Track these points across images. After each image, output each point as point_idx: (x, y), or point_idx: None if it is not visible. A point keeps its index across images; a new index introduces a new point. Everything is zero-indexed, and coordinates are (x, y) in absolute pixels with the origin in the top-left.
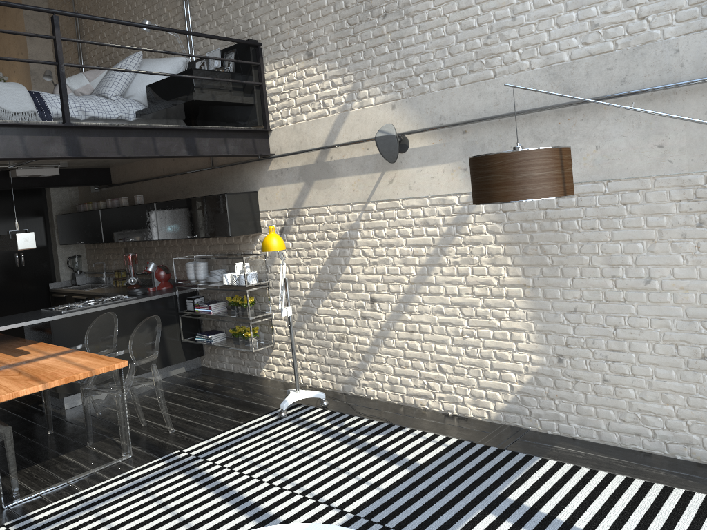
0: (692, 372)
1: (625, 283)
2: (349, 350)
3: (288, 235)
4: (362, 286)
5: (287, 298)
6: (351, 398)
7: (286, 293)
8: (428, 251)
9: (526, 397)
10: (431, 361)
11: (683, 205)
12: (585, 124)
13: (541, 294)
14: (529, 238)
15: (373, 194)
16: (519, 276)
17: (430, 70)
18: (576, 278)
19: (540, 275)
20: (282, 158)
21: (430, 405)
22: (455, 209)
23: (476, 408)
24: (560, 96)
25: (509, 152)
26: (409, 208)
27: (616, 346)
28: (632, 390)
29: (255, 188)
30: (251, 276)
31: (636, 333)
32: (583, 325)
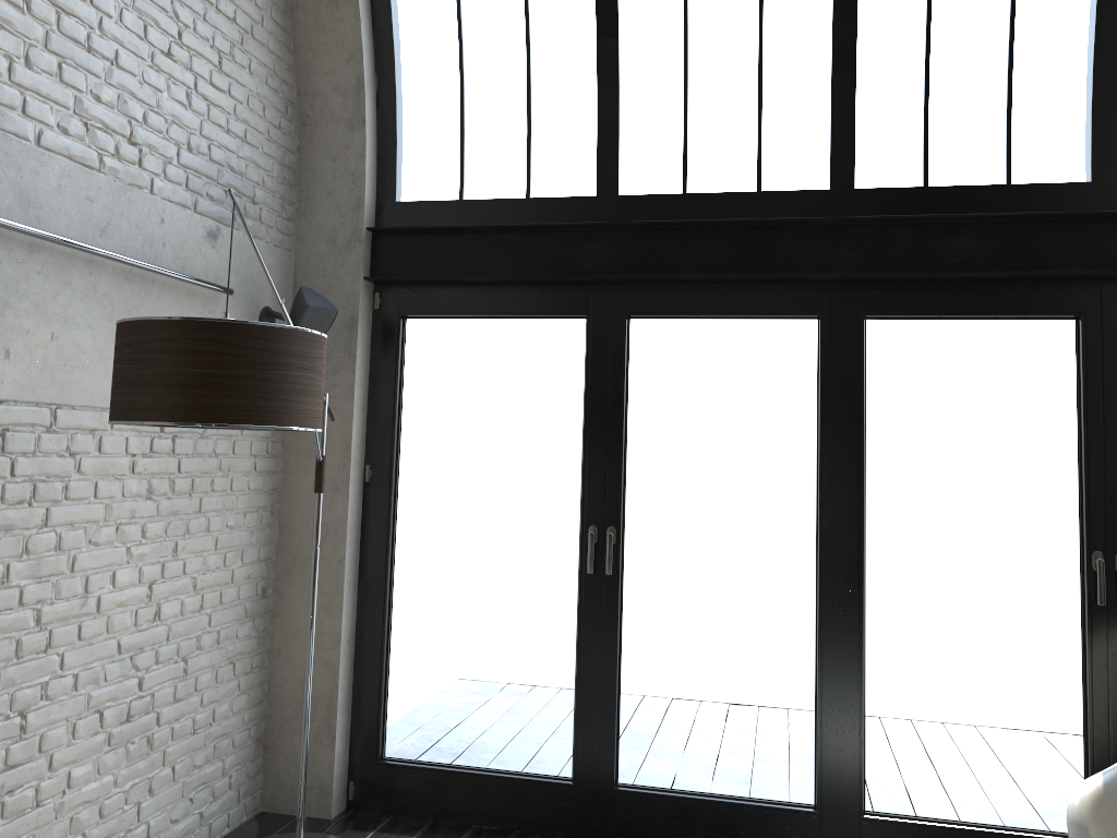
0: (113, 752)
1: (55, 612)
2: None
3: None
4: None
5: None
6: None
7: None
8: None
9: None
10: None
11: (141, 462)
12: (43, 283)
13: None
14: None
15: None
16: None
17: None
18: None
19: None
20: None
21: None
22: None
23: None
24: (12, 208)
25: (325, 338)
26: None
27: (24, 751)
28: None
29: None
30: None
31: (57, 710)
32: None
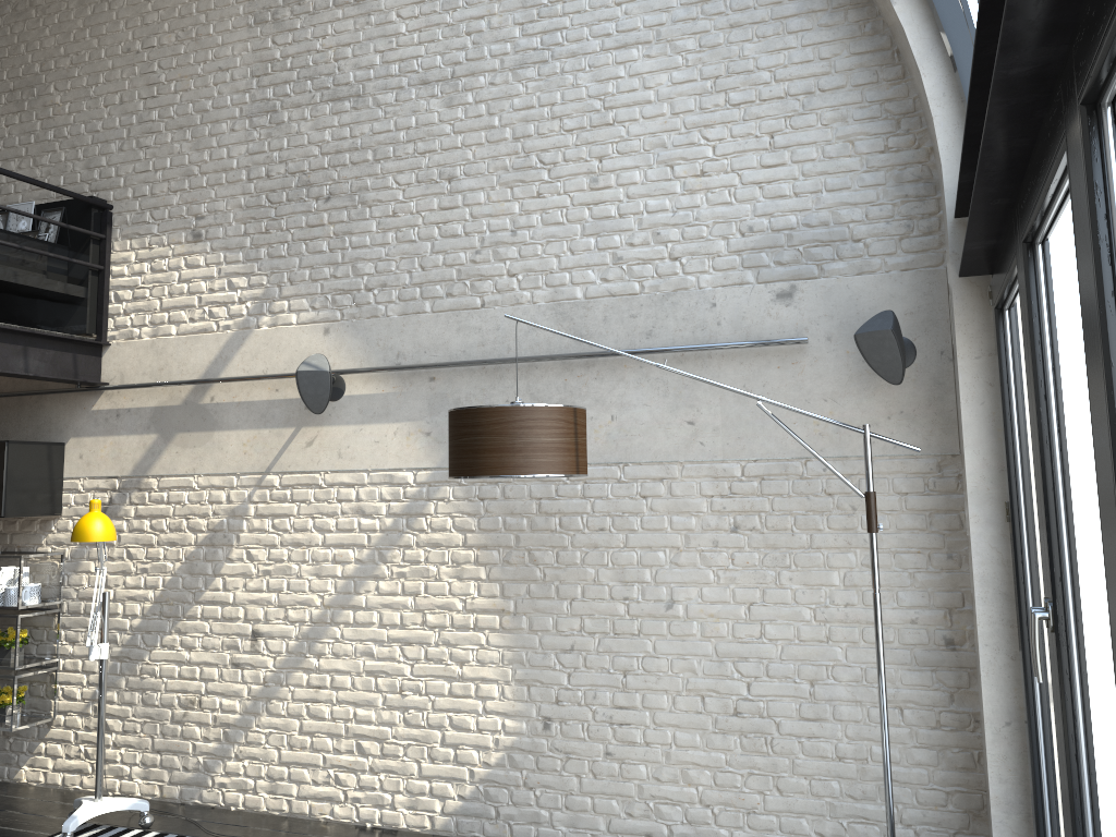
0: (721, 735)
1: (640, 608)
2: (201, 724)
3: (115, 521)
4: (239, 610)
5: (104, 628)
6: (196, 810)
7: (104, 619)
8: (359, 555)
9: (493, 789)
10: (346, 736)
11: (716, 502)
12: (599, 385)
13: (526, 624)
14: (514, 540)
15: (277, 462)
16: (496, 596)
17: (389, 285)
18: (577, 600)
19: (526, 595)
20: (122, 391)
21: (336, 813)
22: (408, 491)
23: (412, 812)
24: (570, 344)
25: (509, 407)
26: (336, 486)
27: (626, 700)
28: (643, 767)
29: (61, 438)
30: (31, 591)
31: (653, 681)
32: (581, 670)
